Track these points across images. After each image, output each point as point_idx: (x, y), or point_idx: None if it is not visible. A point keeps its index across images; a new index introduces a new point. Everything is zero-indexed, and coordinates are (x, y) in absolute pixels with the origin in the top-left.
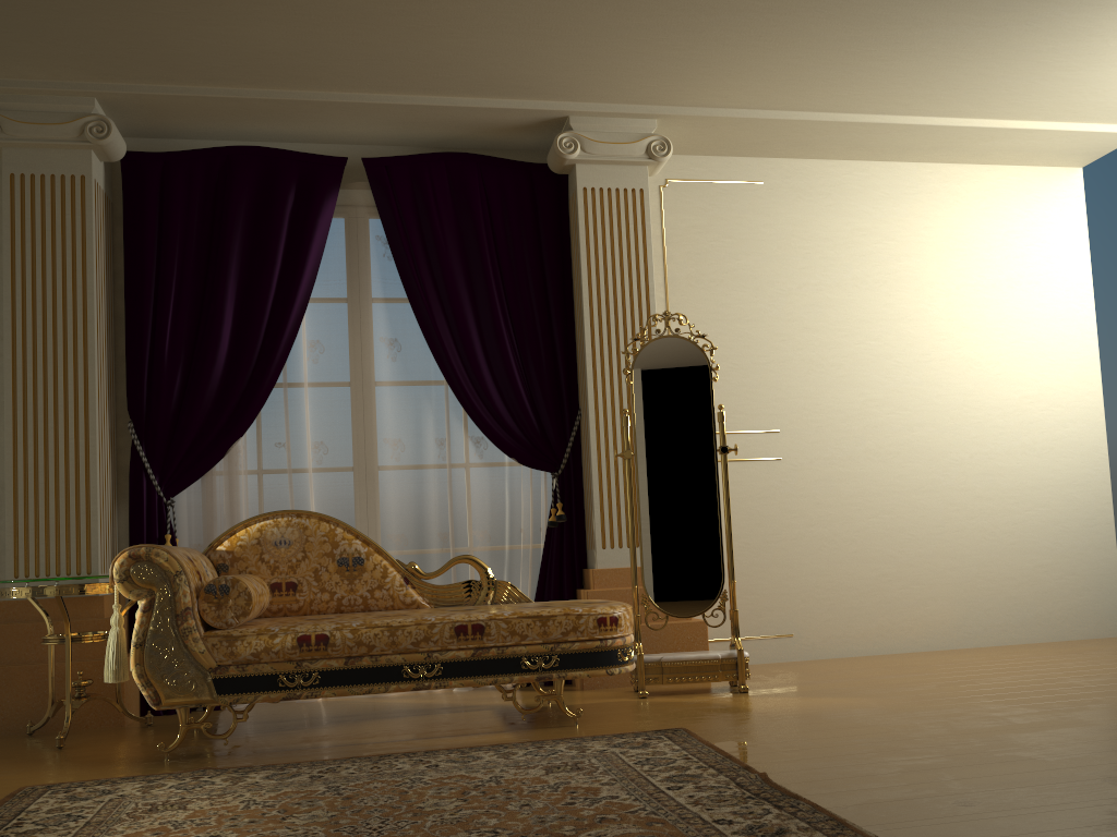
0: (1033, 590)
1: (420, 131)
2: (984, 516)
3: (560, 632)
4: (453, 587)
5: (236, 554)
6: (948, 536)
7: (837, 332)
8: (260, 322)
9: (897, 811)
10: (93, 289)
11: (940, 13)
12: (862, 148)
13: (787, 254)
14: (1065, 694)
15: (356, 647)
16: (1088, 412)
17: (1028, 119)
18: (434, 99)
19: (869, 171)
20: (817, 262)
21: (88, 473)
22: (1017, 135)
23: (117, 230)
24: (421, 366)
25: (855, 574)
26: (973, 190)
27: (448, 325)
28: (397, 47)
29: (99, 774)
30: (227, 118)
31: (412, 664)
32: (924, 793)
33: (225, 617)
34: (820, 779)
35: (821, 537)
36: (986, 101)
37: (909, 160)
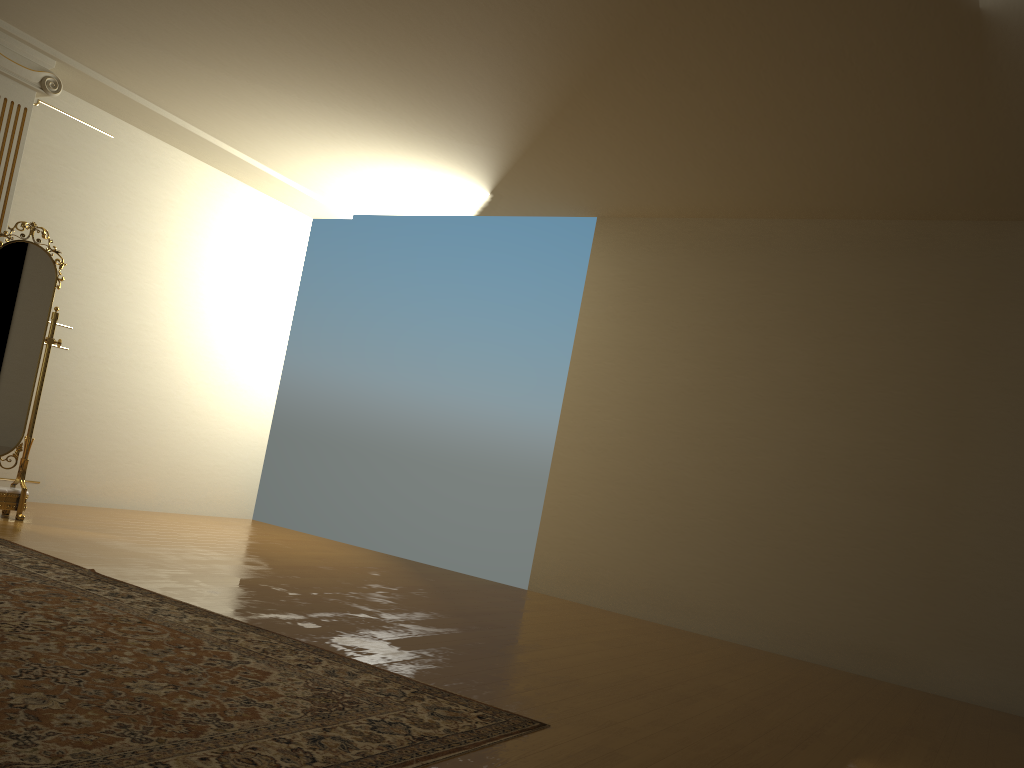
0: (209, 480)
1: None
2: (194, 425)
3: None
4: None
5: None
6: (168, 434)
7: (135, 269)
8: None
9: (183, 592)
10: None
11: (282, 117)
12: (191, 148)
13: (116, 198)
14: (235, 548)
15: None
16: (272, 374)
17: (297, 182)
18: None
19: (189, 163)
20: (136, 213)
21: None
22: (287, 188)
23: None
24: None
25: (98, 447)
26: (249, 205)
27: None
28: None
29: None
30: None
31: None
32: (191, 586)
33: None
34: (128, 576)
35: (82, 415)
36: (280, 164)
37: (217, 168)
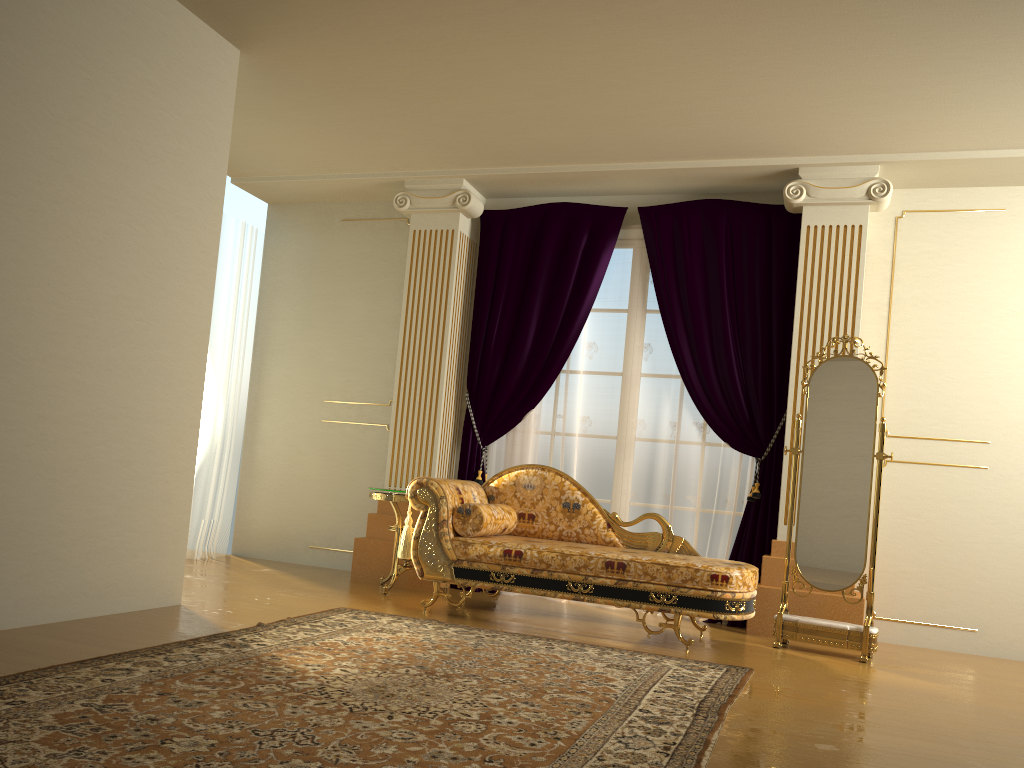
0: None
1: (684, 184)
2: None
3: (680, 579)
4: (641, 535)
5: (499, 489)
6: None
7: None
8: (553, 328)
9: (766, 737)
10: (450, 305)
11: None
12: None
13: (1022, 277)
14: None
15: (538, 563)
16: None
17: None
18: (686, 163)
19: None
20: None
21: (435, 425)
22: None
23: (477, 262)
24: (665, 365)
25: None
26: None
27: (687, 335)
28: (644, 134)
29: (383, 610)
30: (546, 184)
31: (574, 581)
32: (812, 736)
33: (466, 529)
34: (765, 713)
35: (1022, 546)
36: None
37: None
